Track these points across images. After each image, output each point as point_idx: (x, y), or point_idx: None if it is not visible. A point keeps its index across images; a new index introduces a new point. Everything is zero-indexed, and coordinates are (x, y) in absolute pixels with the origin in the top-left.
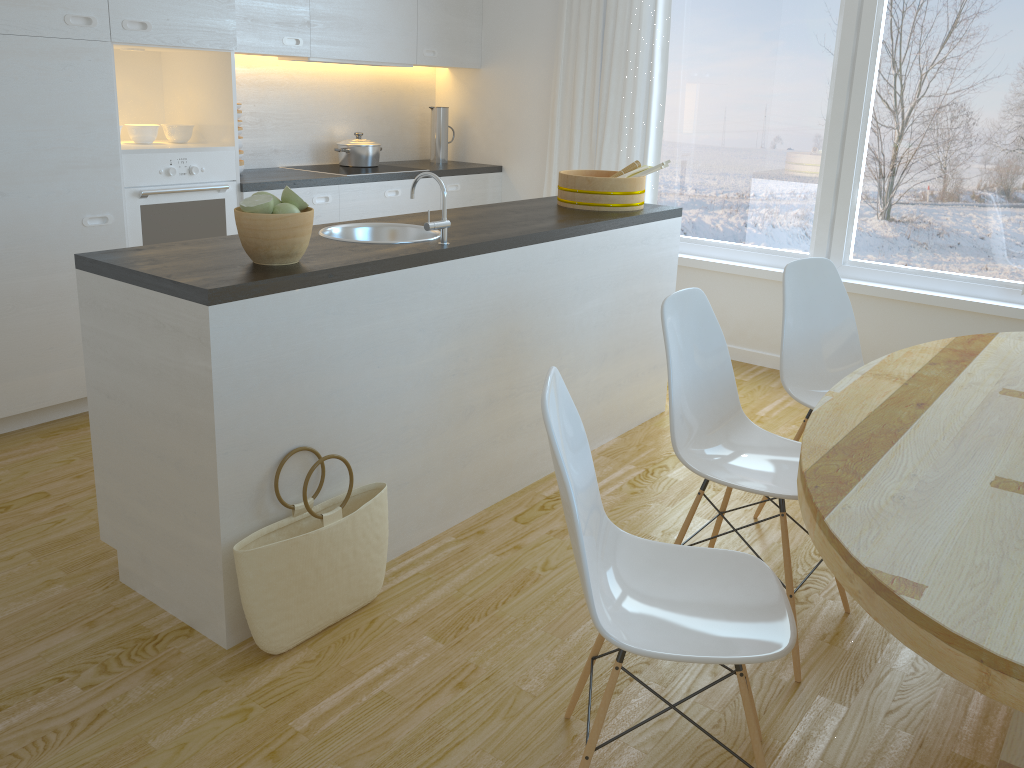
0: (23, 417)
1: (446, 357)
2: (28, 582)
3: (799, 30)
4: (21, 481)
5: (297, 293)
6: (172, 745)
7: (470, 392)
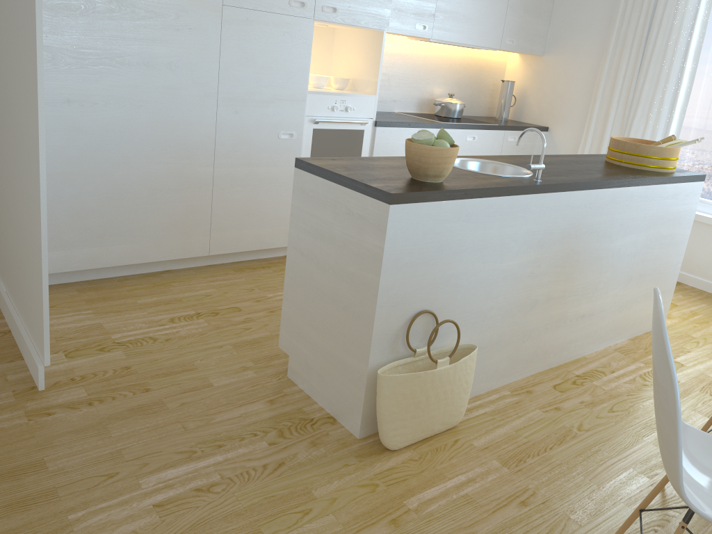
0: (224, 256)
1: (526, 262)
2: (231, 365)
3: None
4: (223, 298)
5: (443, 203)
6: (327, 497)
7: (537, 290)
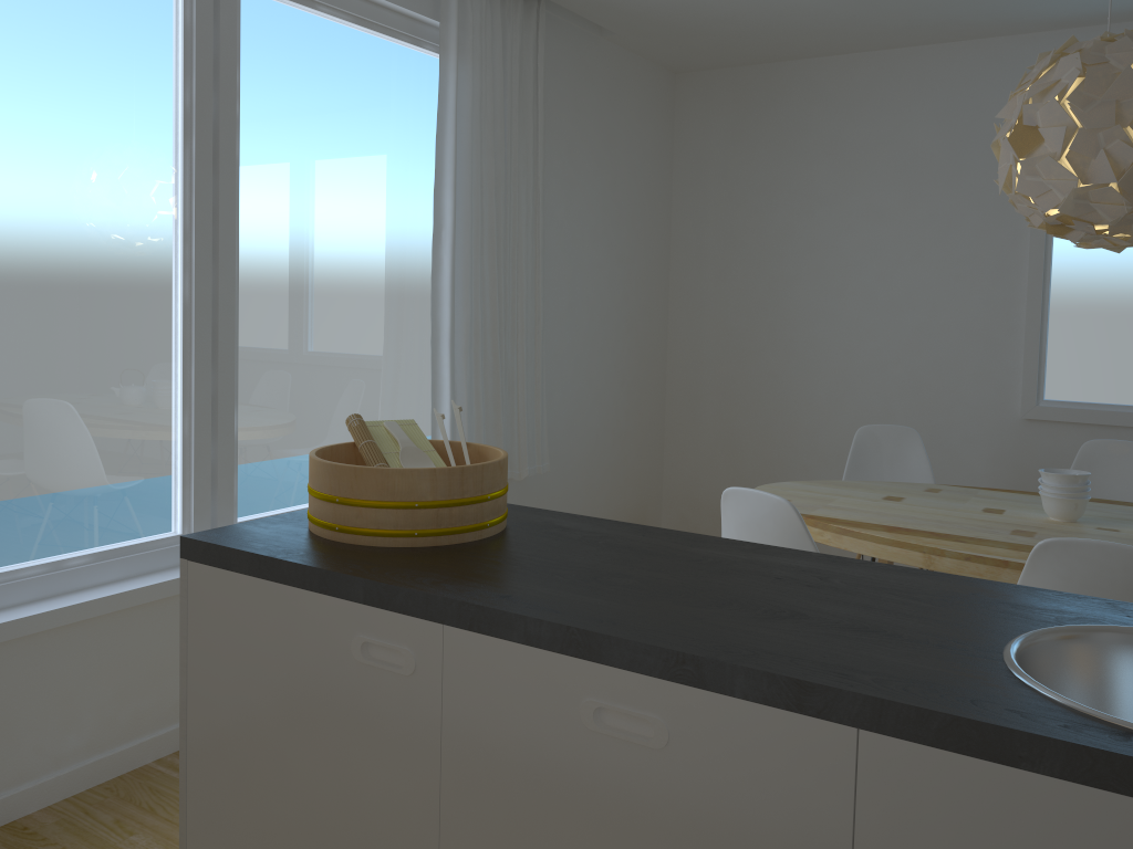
0: None
1: None
2: None
3: (120, 155)
4: None
5: None
6: None
7: None
